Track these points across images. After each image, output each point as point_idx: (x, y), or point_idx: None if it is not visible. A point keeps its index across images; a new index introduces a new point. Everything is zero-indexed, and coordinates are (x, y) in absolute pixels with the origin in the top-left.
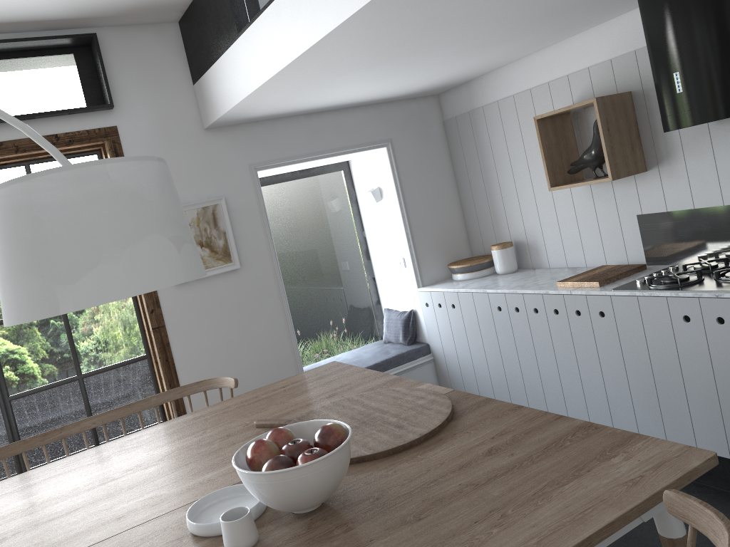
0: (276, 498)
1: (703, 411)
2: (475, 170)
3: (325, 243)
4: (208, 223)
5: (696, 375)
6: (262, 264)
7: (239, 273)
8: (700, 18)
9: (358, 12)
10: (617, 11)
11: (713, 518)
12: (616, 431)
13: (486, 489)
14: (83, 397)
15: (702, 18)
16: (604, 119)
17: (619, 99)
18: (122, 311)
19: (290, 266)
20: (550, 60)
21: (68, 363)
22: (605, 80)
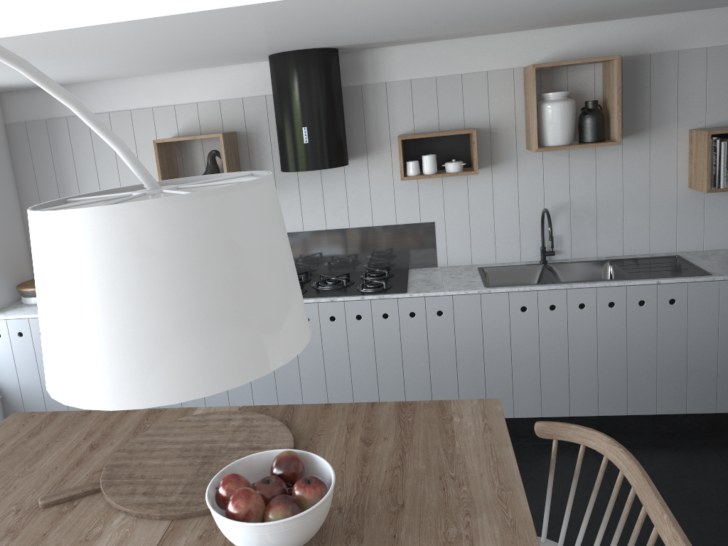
0: (303, 537)
1: (313, 390)
2: (48, 183)
3: None
4: None
5: (310, 363)
6: None
7: None
8: (324, 89)
9: (161, 17)
10: (238, 62)
11: (579, 429)
12: (425, 402)
13: (411, 467)
14: None
15: (325, 90)
16: (226, 153)
17: (232, 137)
18: None
19: None
20: (156, 87)
21: None
22: (213, 118)
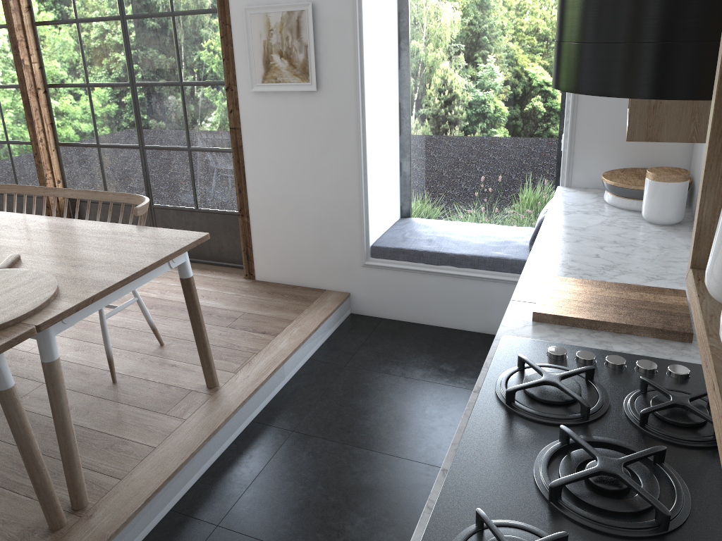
0: None
1: None
2: None
3: (507, 80)
4: (291, 32)
5: None
6: (344, 93)
7: (317, 96)
8: None
9: None
10: None
11: None
12: None
13: None
14: (190, 167)
15: None
16: None
17: None
18: (224, 102)
19: (450, 99)
20: None
21: (181, 134)
22: None
